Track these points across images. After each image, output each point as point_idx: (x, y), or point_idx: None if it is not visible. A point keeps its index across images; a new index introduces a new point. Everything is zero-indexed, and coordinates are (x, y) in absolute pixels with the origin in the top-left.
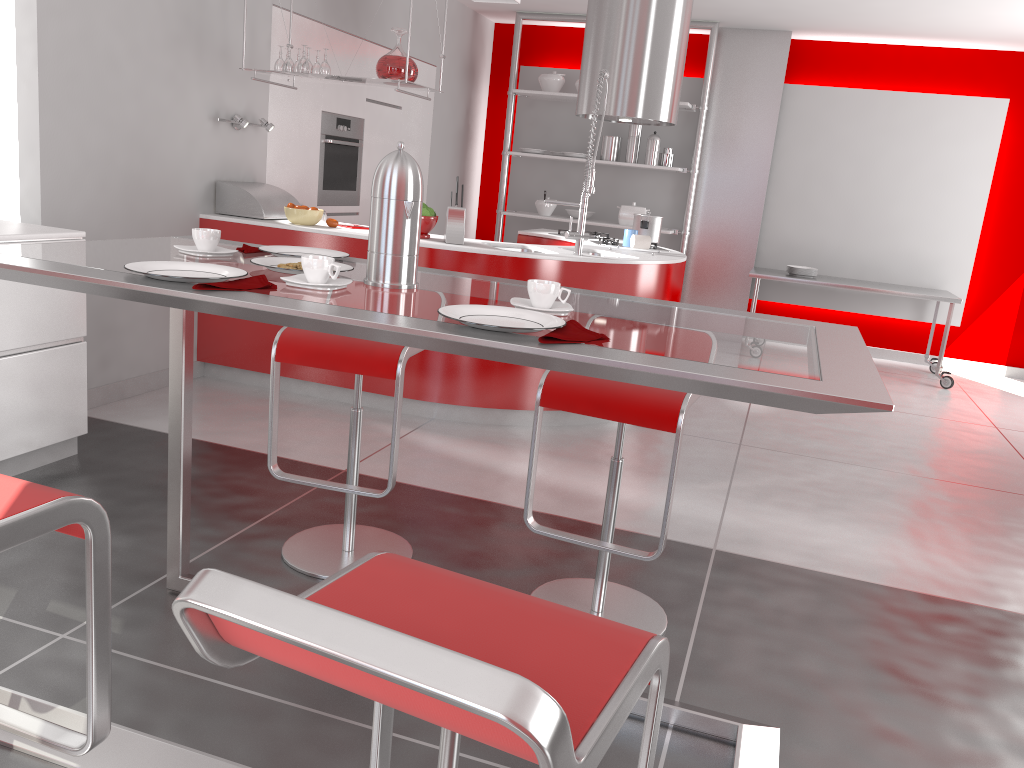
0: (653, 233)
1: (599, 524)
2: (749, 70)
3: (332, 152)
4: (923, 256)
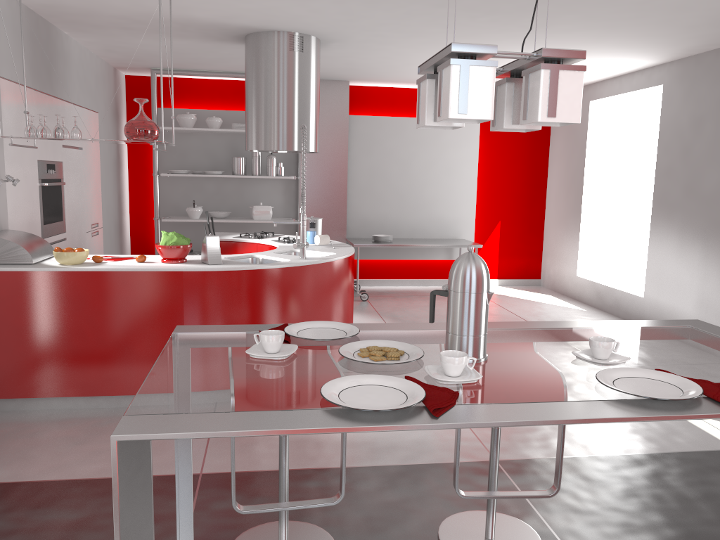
0: (319, 230)
1: (415, 463)
2: (325, 107)
3: (46, 192)
4: (447, 219)
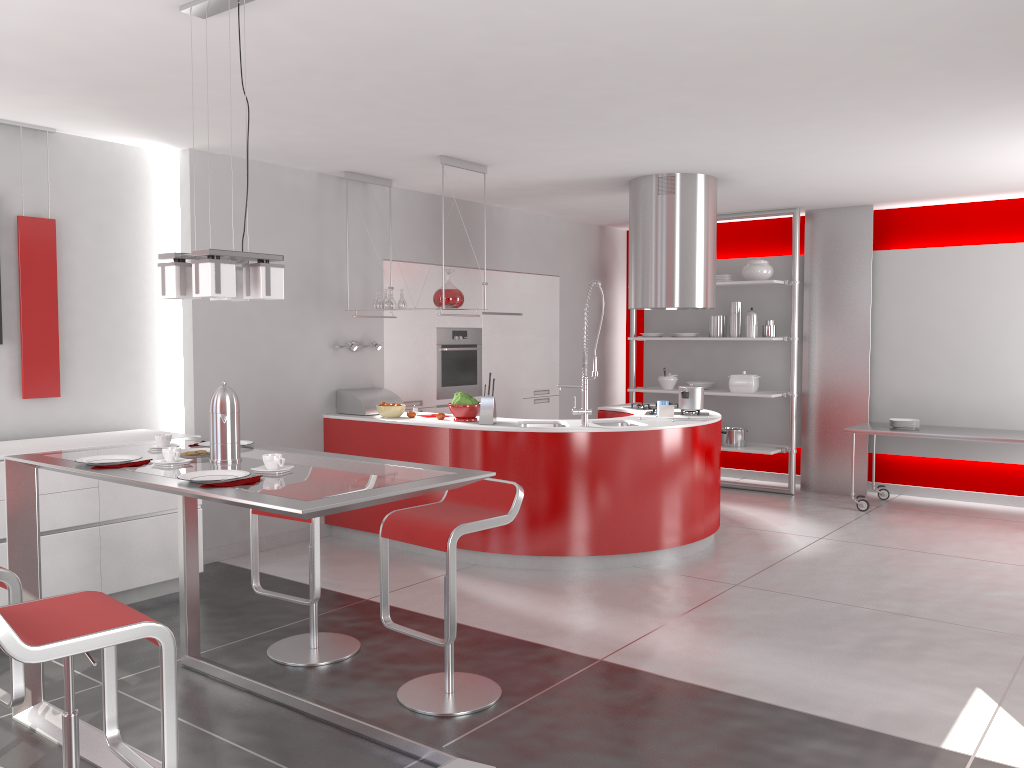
0: (693, 401)
1: (523, 639)
2: (838, 243)
3: (449, 357)
4: None
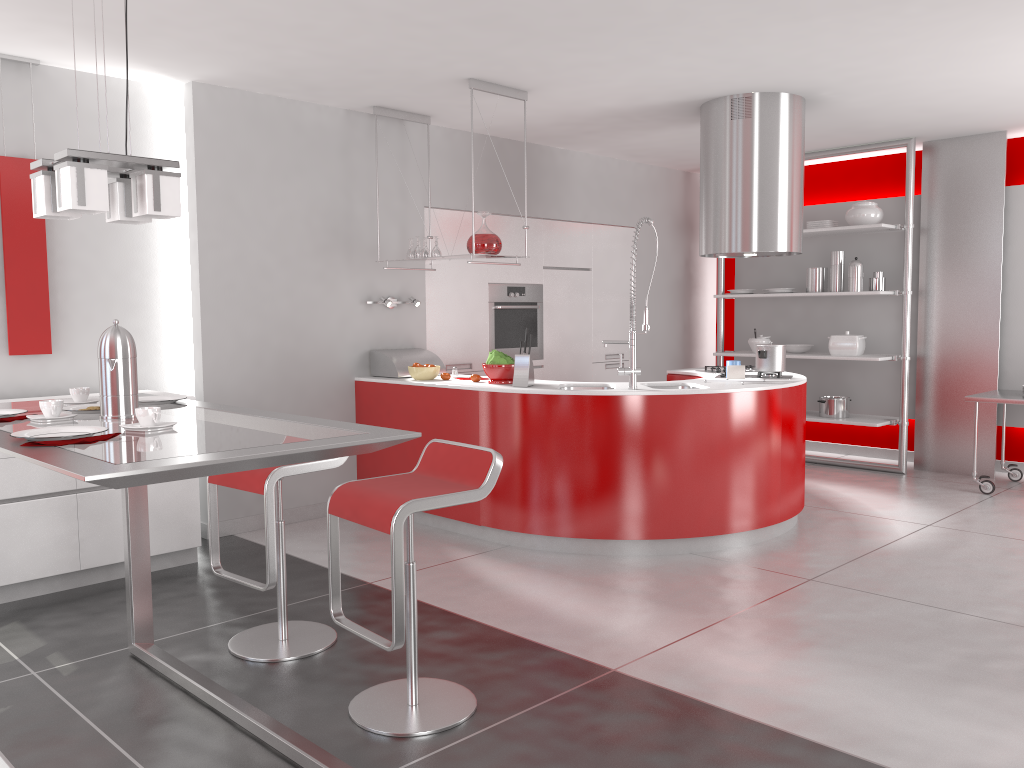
0: (772, 362)
1: (529, 639)
2: (963, 179)
3: (504, 316)
4: None
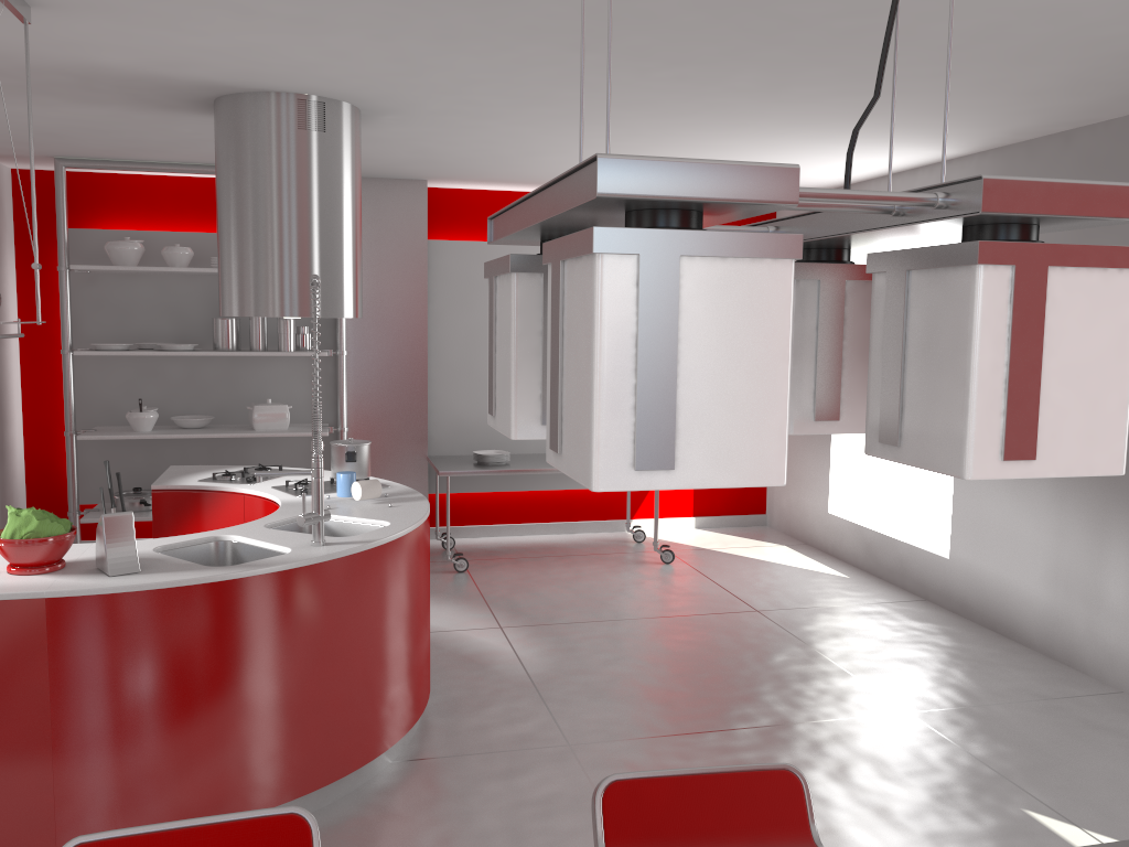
0: (364, 466)
1: None
2: (385, 226)
3: None
4: None
